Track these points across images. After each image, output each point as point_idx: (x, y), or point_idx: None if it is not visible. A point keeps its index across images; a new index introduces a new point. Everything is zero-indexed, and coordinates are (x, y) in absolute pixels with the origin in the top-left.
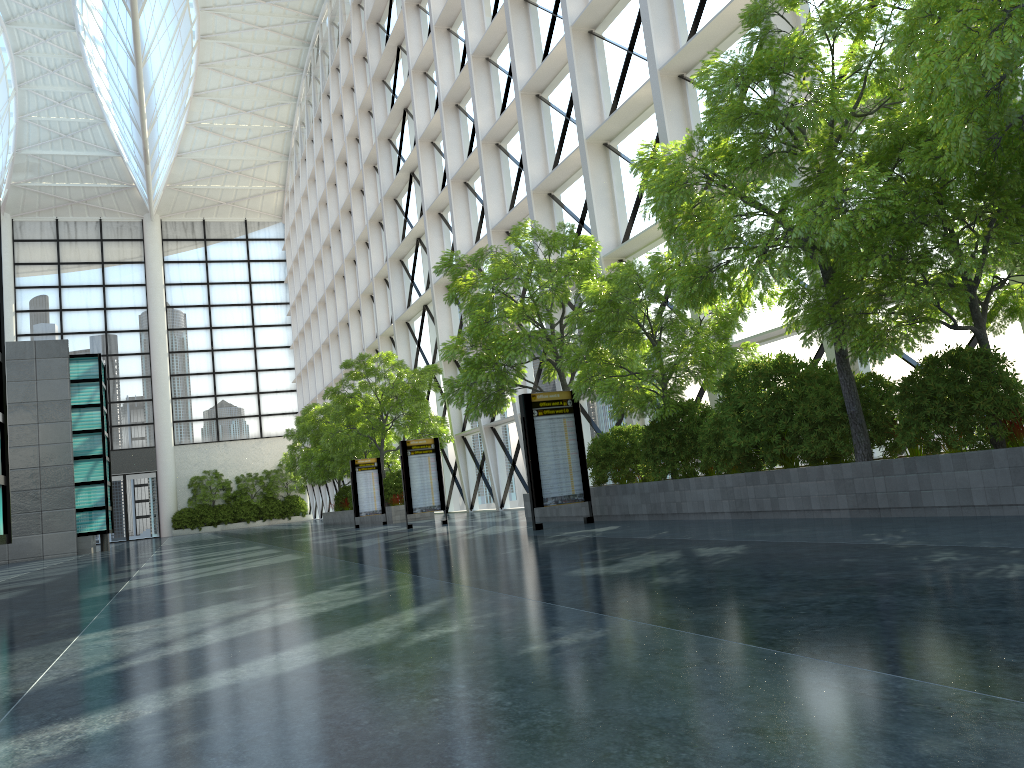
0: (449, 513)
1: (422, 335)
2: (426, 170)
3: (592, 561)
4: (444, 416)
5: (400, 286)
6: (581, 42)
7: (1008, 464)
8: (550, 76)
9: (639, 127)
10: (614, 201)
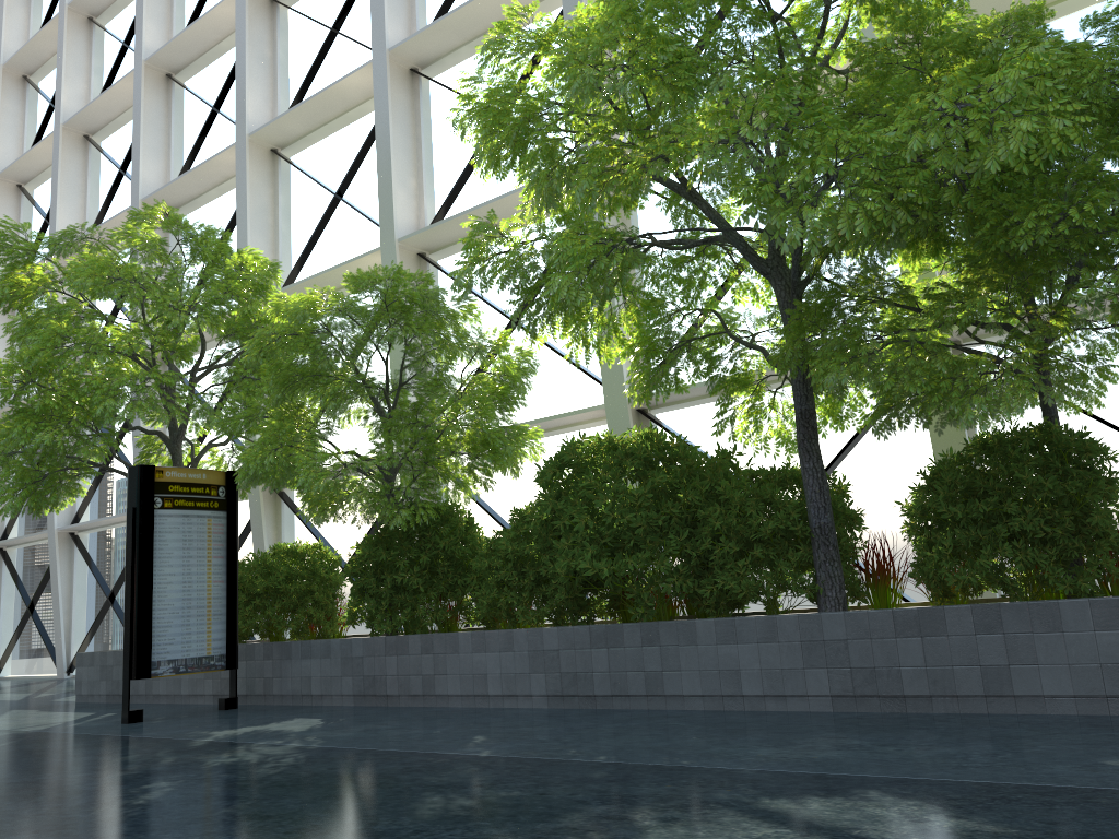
0: None
1: None
2: None
3: None
4: None
5: None
6: (259, 7)
7: None
8: (196, 51)
9: (330, 136)
10: (277, 230)
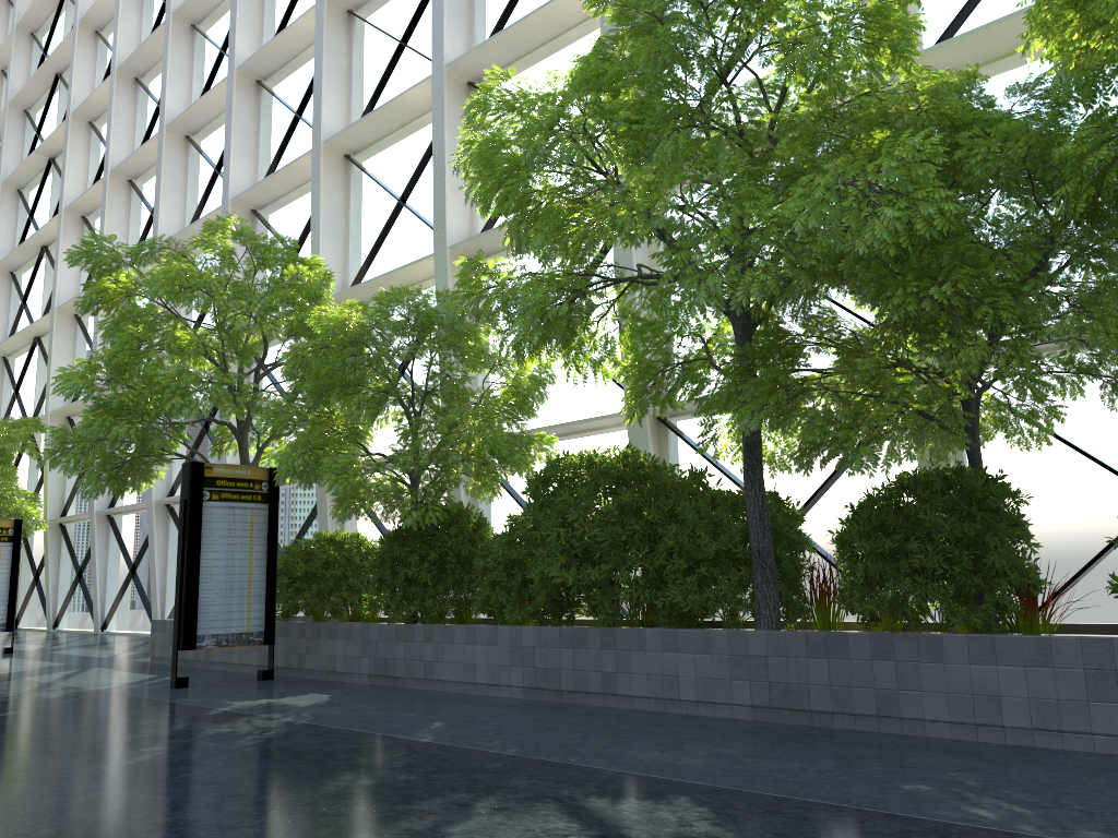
0: (19, 630)
1: (25, 378)
2: (75, 156)
3: (372, 831)
4: (38, 492)
5: (4, 307)
6: (336, 20)
7: (1082, 663)
8: (282, 59)
9: (398, 143)
10: (348, 232)
